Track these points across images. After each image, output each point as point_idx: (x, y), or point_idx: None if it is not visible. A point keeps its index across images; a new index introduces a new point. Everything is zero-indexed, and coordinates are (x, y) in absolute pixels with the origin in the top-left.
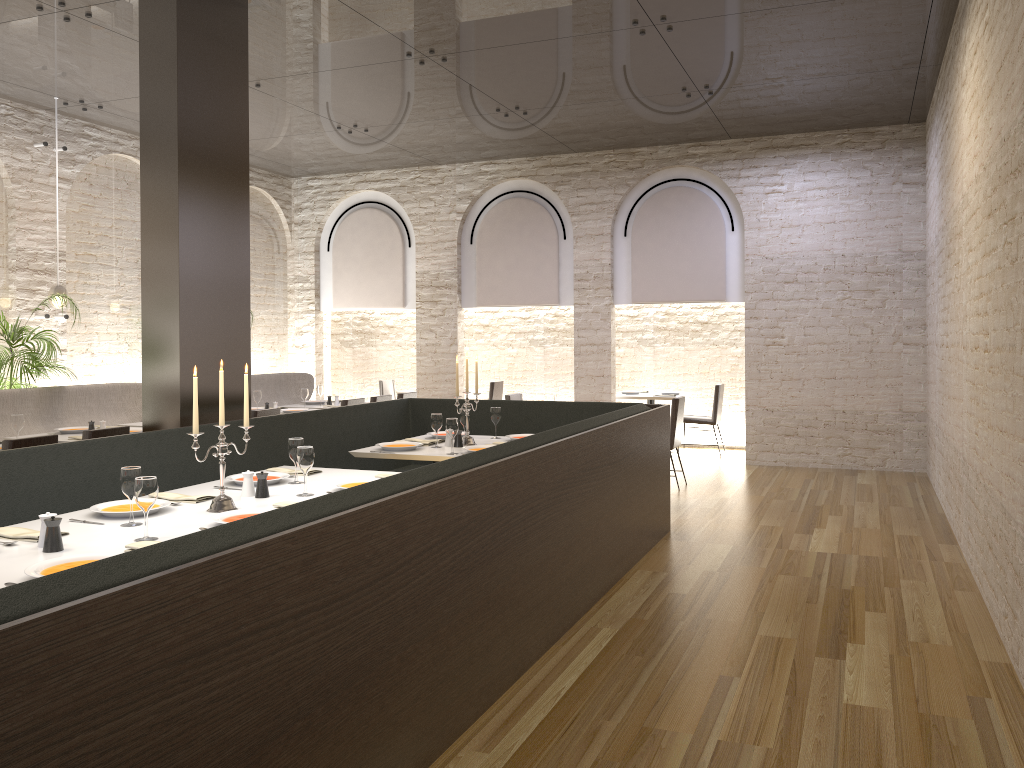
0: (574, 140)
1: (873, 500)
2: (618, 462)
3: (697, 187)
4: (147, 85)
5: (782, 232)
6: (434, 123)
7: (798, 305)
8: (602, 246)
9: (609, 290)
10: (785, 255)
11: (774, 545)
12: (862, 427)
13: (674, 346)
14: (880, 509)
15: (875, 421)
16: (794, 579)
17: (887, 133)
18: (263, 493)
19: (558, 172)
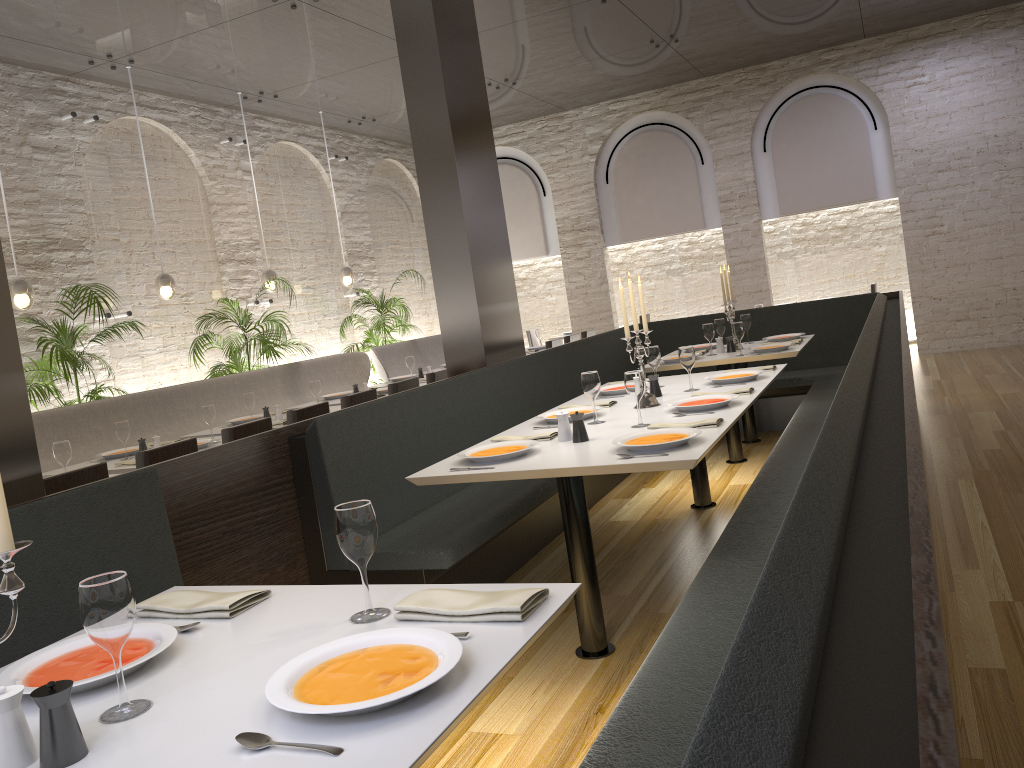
0: (709, 63)
1: None
2: None
3: (833, 92)
4: (406, 52)
5: (929, 123)
6: (583, 65)
7: (954, 192)
8: (743, 165)
9: (756, 207)
10: (935, 145)
11: None
12: None
13: (815, 255)
14: None
15: None
16: None
17: None
18: (658, 392)
19: (688, 99)
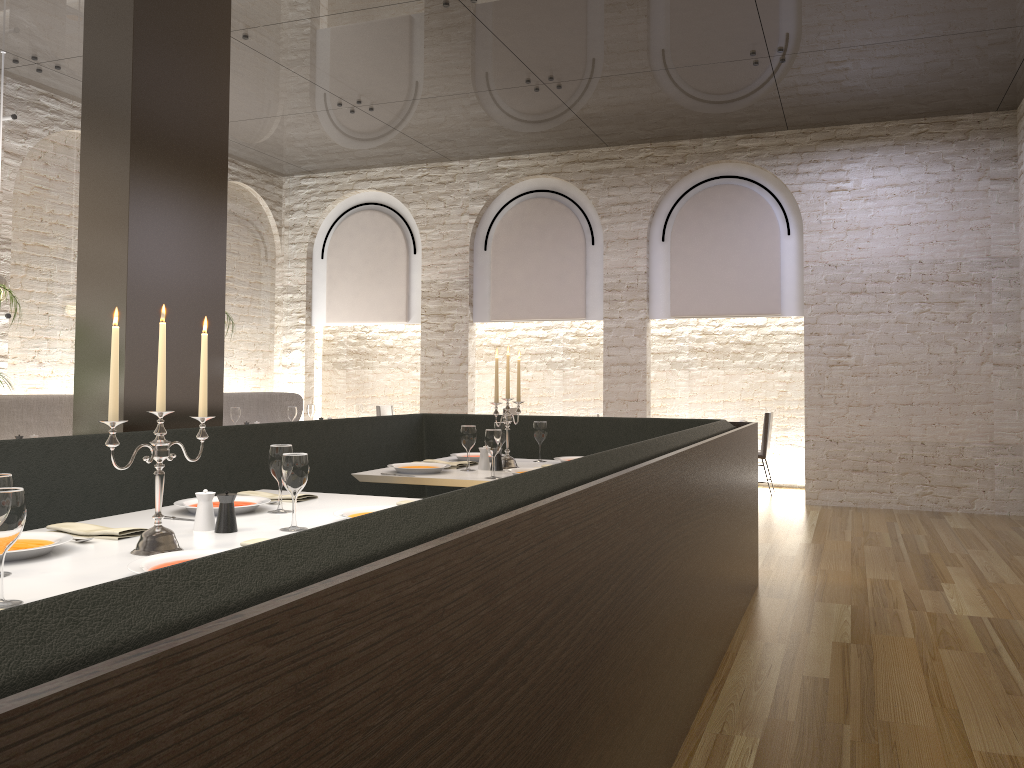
0: (608, 128)
1: (987, 548)
2: (723, 491)
3: (747, 185)
4: None
5: (848, 235)
6: (451, 100)
7: (867, 319)
8: (637, 252)
9: (645, 302)
10: (851, 262)
11: (904, 605)
12: (945, 462)
13: (712, 370)
14: (1004, 559)
15: (961, 455)
16: (964, 656)
17: (971, 122)
18: (227, 525)
19: (586, 168)
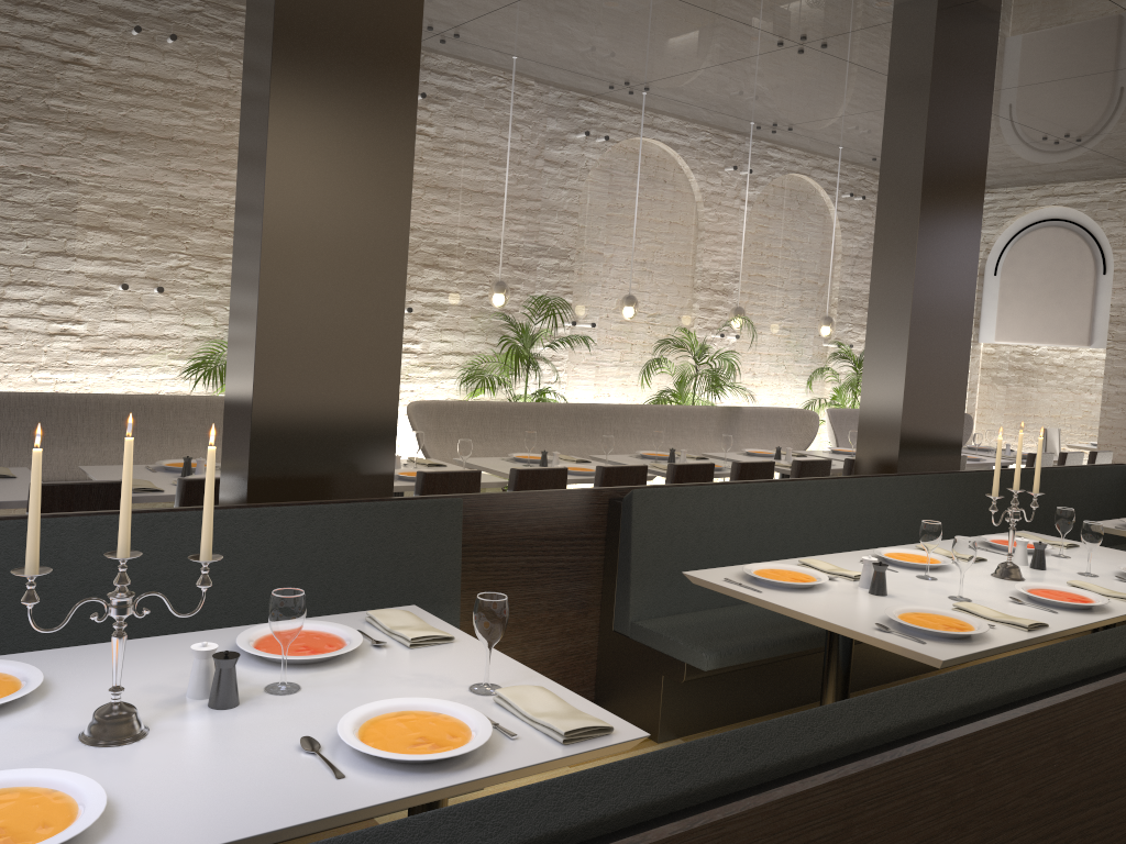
0: None
1: None
2: None
3: None
4: (892, 117)
5: None
6: None
7: None
8: None
9: None
10: None
11: None
12: None
13: None
14: None
15: None
16: None
17: None
18: (1040, 565)
19: None
